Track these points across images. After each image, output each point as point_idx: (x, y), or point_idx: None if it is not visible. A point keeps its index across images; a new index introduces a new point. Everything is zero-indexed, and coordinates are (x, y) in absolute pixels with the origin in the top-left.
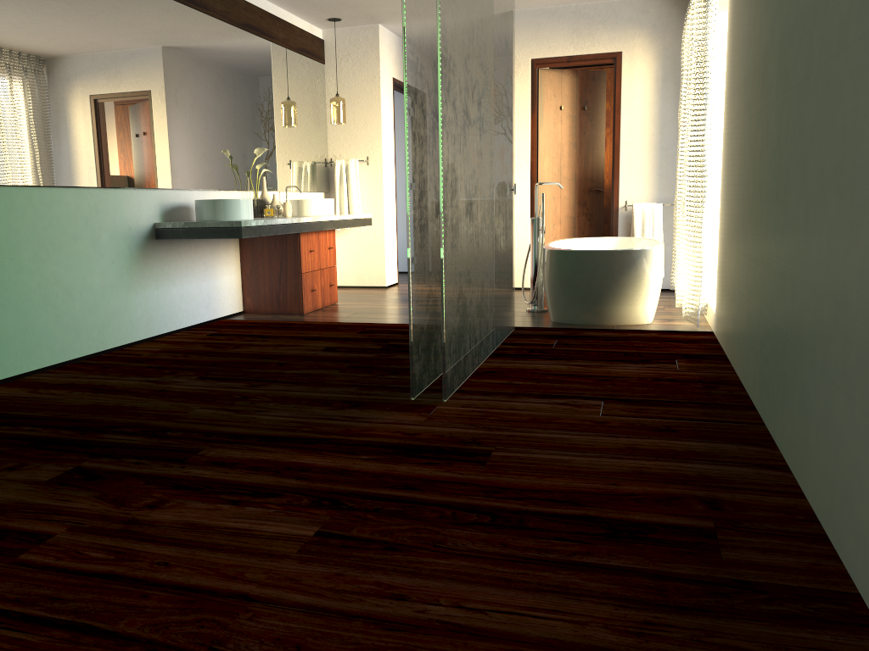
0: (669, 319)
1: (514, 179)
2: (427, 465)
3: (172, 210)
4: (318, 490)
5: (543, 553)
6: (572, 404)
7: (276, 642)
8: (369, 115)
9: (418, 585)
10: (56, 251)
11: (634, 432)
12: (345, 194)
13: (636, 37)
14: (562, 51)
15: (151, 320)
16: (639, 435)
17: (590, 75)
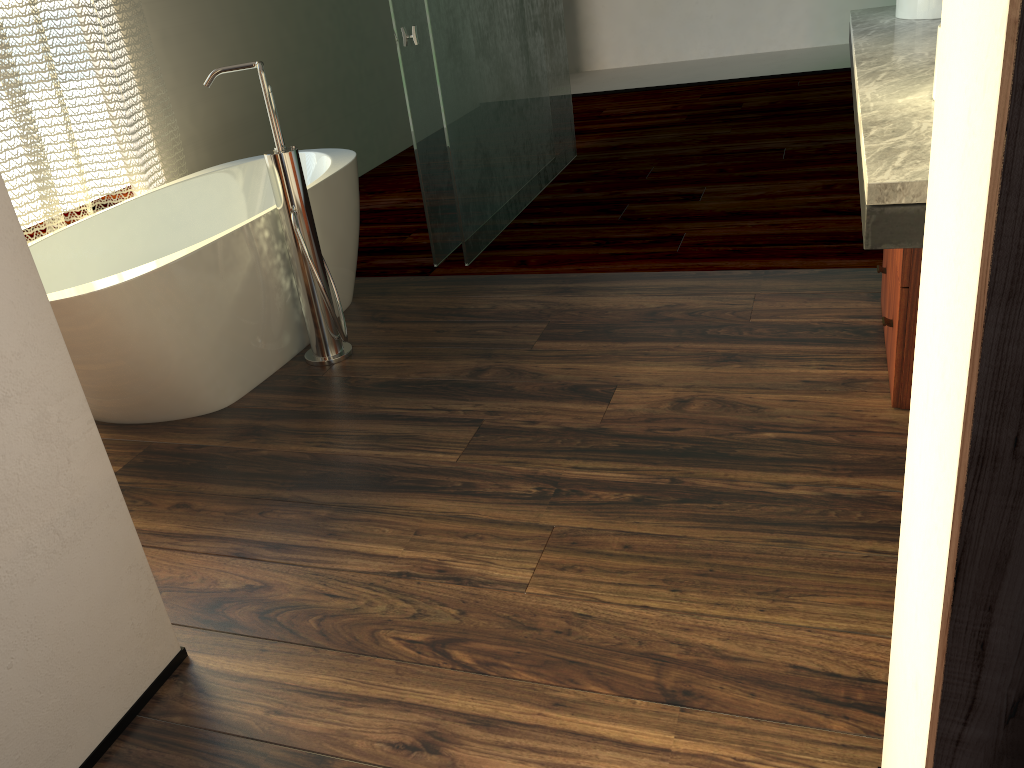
0: None
1: None
2: None
3: None
4: (609, 118)
5: None
6: None
7: (599, 100)
8: None
9: None
10: None
11: None
12: None
13: None
14: None
15: None
16: None
17: None
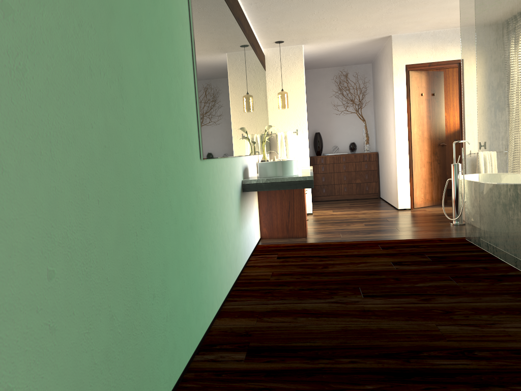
0: None
1: (397, 140)
2: None
3: (244, 170)
4: None
5: None
6: None
7: None
8: (297, 103)
9: None
10: (223, 206)
11: None
12: (285, 154)
13: None
14: (425, 59)
15: (244, 251)
16: None
17: (435, 74)
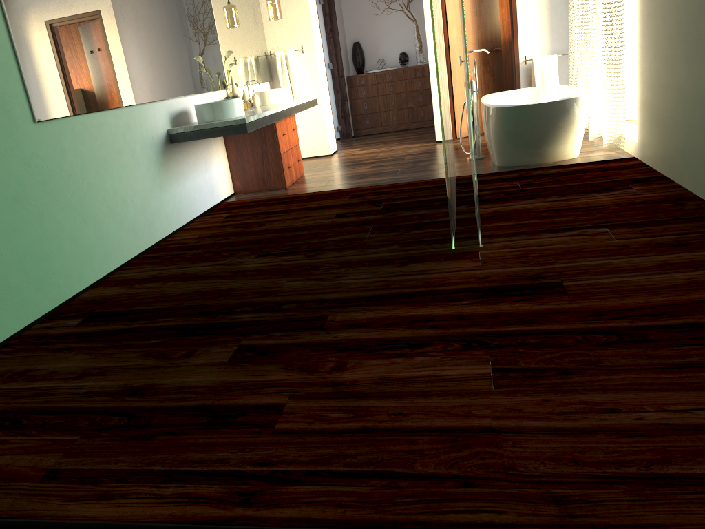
0: (590, 151)
1: (430, 49)
2: (522, 302)
3: (177, 116)
4: (457, 335)
5: (685, 358)
6: (585, 234)
7: (553, 460)
8: (299, 9)
9: (616, 398)
10: (109, 167)
11: (657, 250)
12: (288, 81)
13: None
14: None
15: (179, 213)
16: (663, 252)
17: None
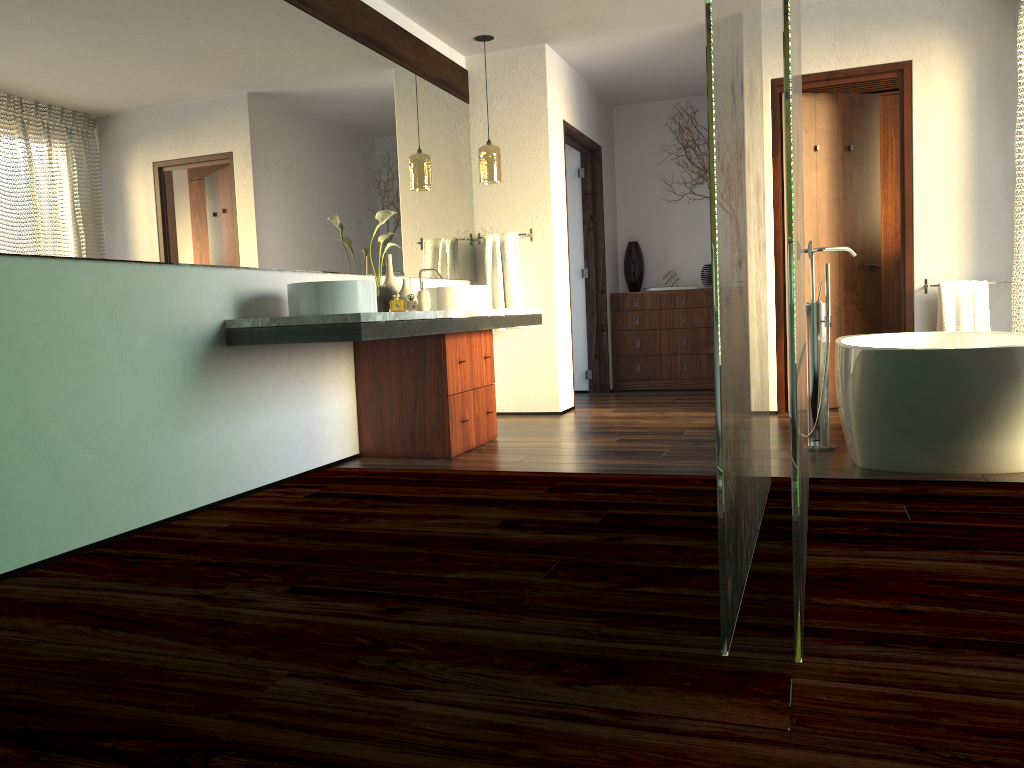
0: None
1: None
2: None
3: (253, 301)
4: None
5: None
6: None
7: None
8: (533, 171)
9: None
10: (54, 365)
11: None
12: (500, 282)
13: (934, 38)
14: (818, 65)
15: (217, 475)
16: None
17: (856, 100)
